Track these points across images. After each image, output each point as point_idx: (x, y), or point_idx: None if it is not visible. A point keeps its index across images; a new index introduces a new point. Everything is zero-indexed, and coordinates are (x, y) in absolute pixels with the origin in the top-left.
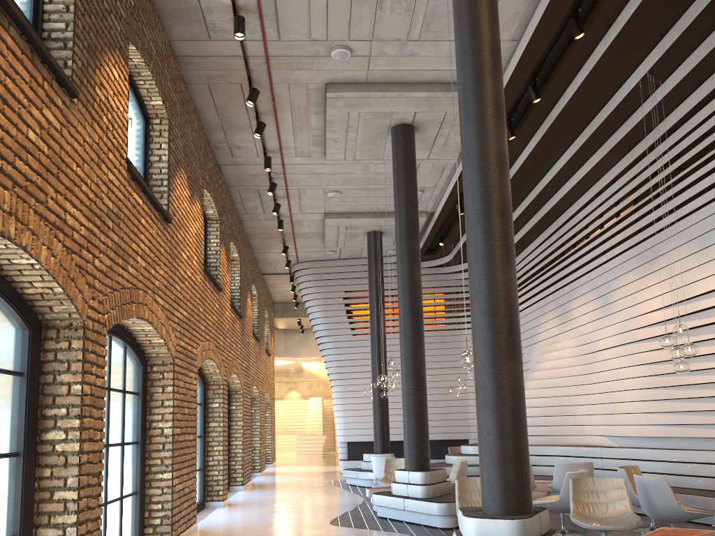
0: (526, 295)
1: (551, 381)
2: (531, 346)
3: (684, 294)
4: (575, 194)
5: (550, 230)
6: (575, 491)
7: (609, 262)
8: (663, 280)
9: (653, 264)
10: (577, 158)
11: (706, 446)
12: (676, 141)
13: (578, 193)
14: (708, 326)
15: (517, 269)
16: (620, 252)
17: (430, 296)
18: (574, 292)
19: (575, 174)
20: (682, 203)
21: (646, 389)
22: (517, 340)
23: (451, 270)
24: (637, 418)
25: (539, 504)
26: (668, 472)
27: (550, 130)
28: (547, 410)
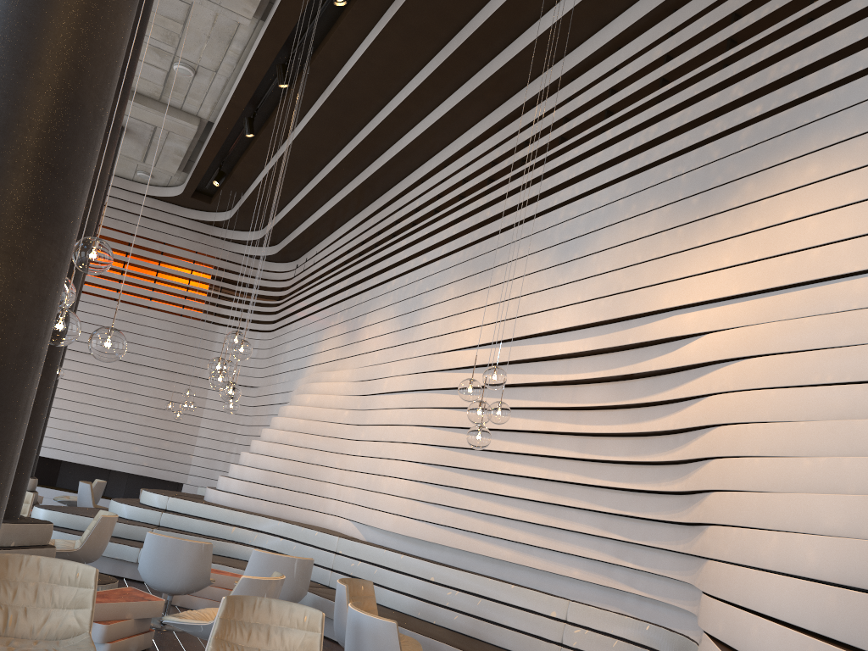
0: (315, 297)
1: (305, 424)
2: (301, 370)
3: (516, 330)
4: (415, 157)
5: (371, 210)
6: (225, 622)
7: (430, 264)
8: (494, 303)
9: (487, 276)
10: (431, 89)
11: (479, 567)
12: (571, 95)
13: (419, 157)
14: (534, 387)
15: (316, 259)
16: (448, 252)
17: (187, 263)
18: (374, 302)
19: (421, 122)
20: (553, 190)
21: (424, 464)
22: (54, 201)
23: (229, 236)
24: (401, 505)
25: (177, 625)
26: (418, 596)
27: (402, 15)
28: (286, 465)
